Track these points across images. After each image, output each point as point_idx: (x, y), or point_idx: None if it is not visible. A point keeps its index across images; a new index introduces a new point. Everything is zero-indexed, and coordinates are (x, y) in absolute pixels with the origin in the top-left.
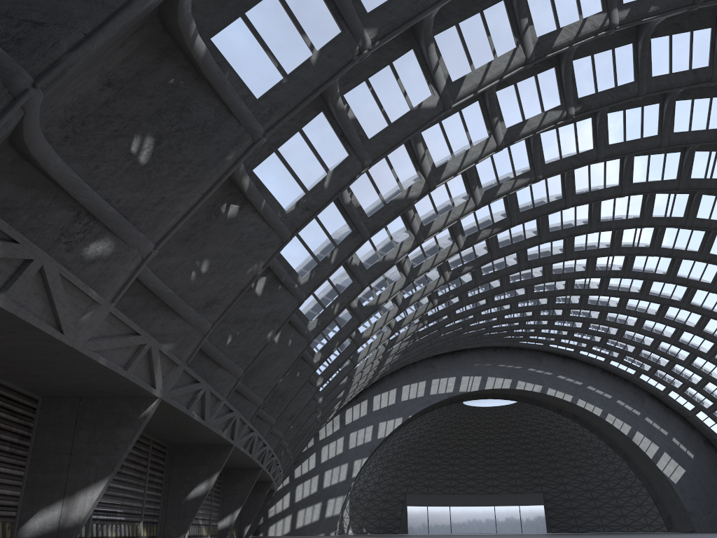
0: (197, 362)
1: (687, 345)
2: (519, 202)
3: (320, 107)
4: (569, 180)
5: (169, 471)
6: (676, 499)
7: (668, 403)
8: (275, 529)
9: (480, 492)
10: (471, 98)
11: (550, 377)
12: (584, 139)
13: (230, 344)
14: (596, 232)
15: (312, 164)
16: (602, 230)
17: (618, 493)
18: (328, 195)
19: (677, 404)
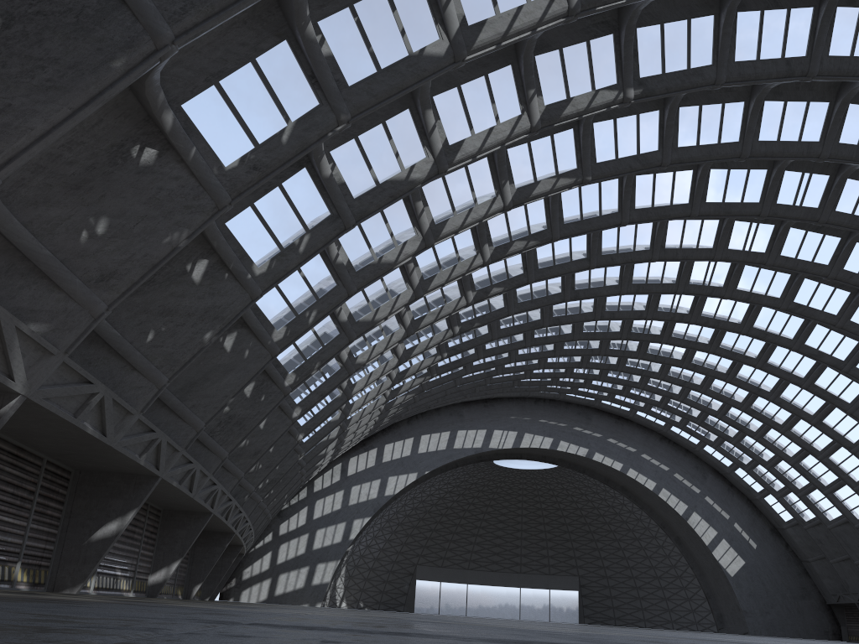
0: (103, 361)
1: (760, 413)
2: (565, 212)
3: (283, 33)
4: (628, 190)
5: (71, 502)
6: (731, 594)
7: (733, 482)
8: (249, 594)
9: (505, 569)
10: (502, 60)
11: (598, 440)
12: (647, 136)
13: (151, 342)
14: (659, 261)
15: (267, 109)
16: (666, 260)
17: (666, 583)
18: (286, 153)
19: (744, 484)
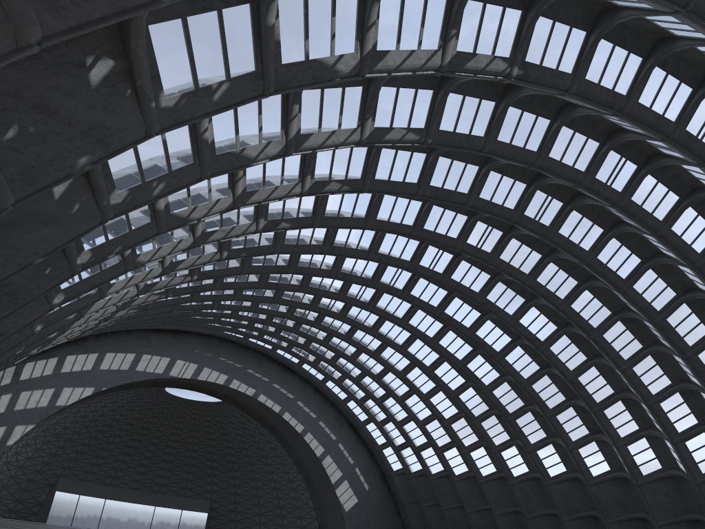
0: None
1: (411, 382)
2: (378, 168)
3: None
4: (431, 167)
5: None
6: (341, 526)
7: (362, 434)
8: None
9: (145, 488)
10: None
11: (265, 384)
12: (480, 121)
13: (9, 141)
14: (416, 238)
15: None
16: (421, 238)
17: (286, 512)
18: None
19: (370, 437)
